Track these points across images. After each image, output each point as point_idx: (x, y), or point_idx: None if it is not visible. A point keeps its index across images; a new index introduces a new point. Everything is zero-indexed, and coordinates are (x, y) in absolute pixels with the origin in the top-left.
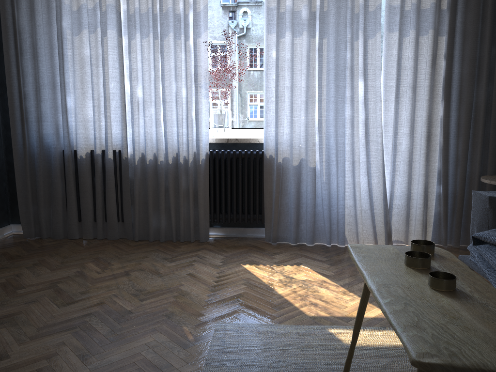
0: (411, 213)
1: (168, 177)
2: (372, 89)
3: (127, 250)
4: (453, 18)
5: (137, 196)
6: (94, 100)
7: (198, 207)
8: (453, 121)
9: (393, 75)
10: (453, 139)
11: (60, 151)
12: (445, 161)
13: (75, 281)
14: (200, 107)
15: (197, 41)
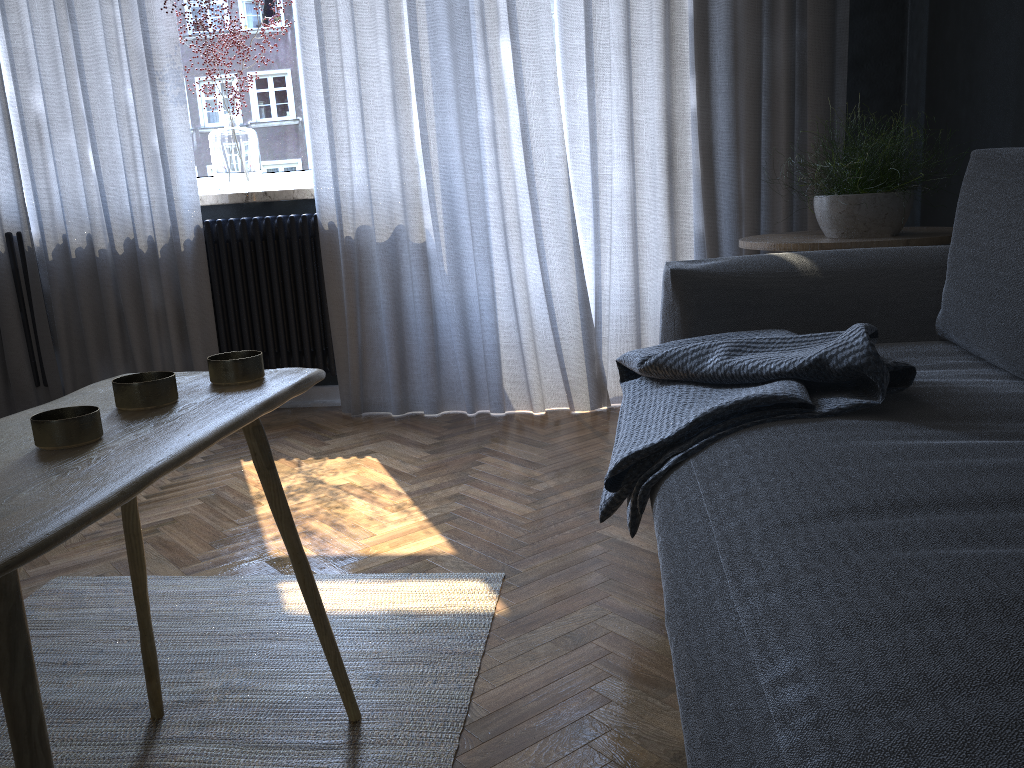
0: (645, 334)
1: (120, 283)
2: (530, 57)
3: None
4: None
5: (63, 329)
6: None
7: (190, 346)
8: (723, 118)
9: (578, 22)
10: (726, 160)
11: None
12: (710, 211)
13: None
14: (167, 126)
15: None
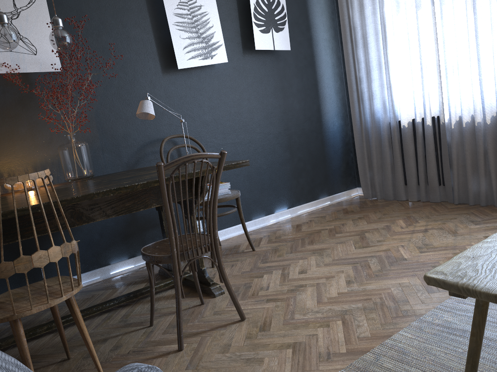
0: None
1: (486, 138)
2: None
3: (441, 212)
4: None
5: (455, 160)
6: (412, 72)
7: None
8: None
9: None
10: None
11: (388, 123)
12: None
13: (379, 232)
14: None
15: None
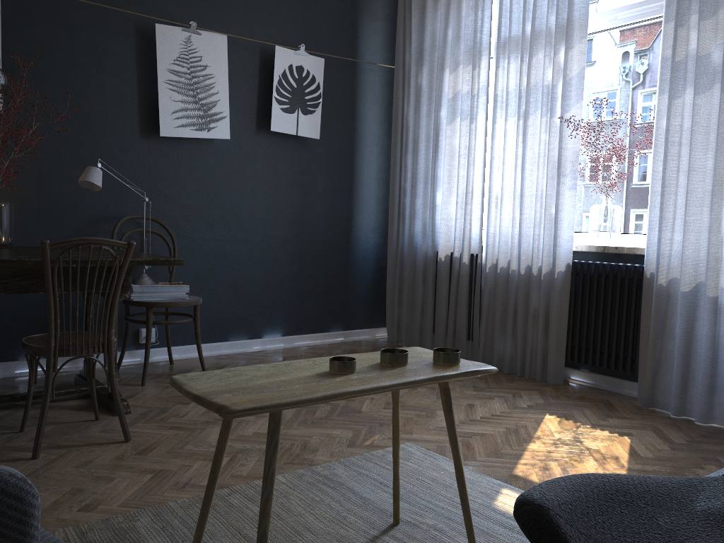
0: None
1: (518, 290)
2: None
3: None
4: None
5: (485, 311)
6: (457, 195)
7: (548, 335)
8: None
9: None
10: None
11: (426, 252)
12: None
13: None
14: (561, 202)
15: (564, 117)
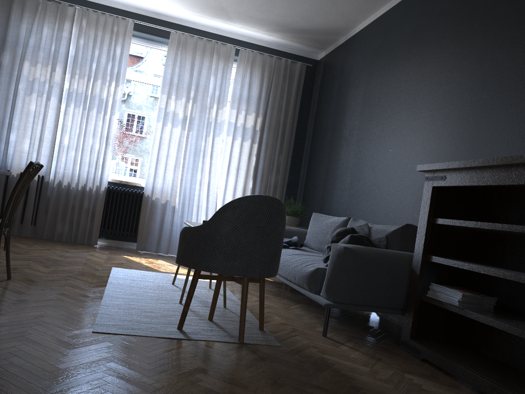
0: None
1: (76, 198)
2: (214, 166)
3: (40, 242)
4: (261, 135)
5: (51, 208)
6: (31, 139)
7: (94, 221)
8: (257, 191)
9: (227, 160)
10: None
11: None
12: None
13: (15, 248)
14: (106, 157)
15: (112, 117)
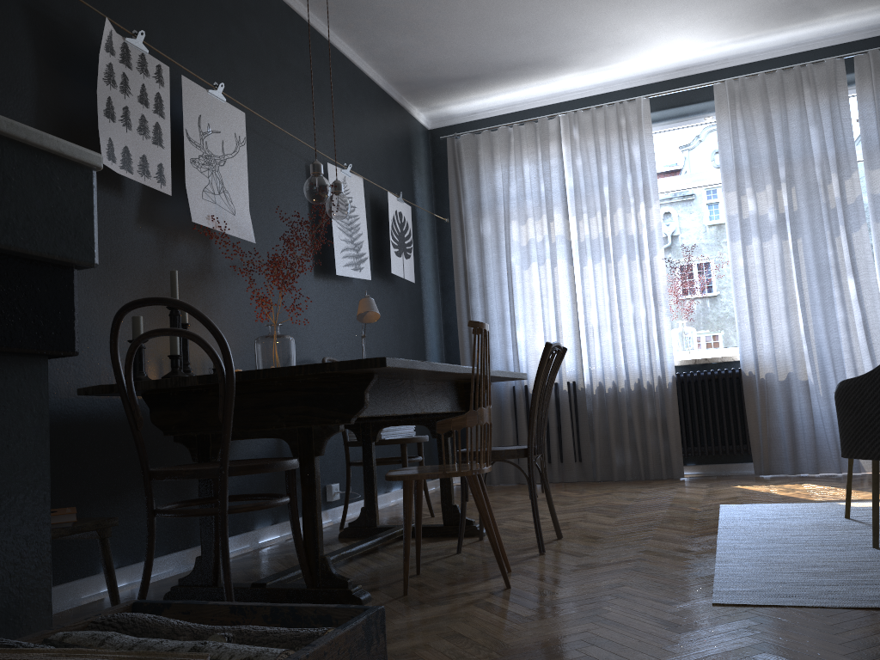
0: None
1: (631, 405)
2: (865, 286)
3: (594, 485)
4: None
5: (597, 429)
6: (545, 331)
7: (669, 437)
8: None
9: None
10: None
11: (510, 388)
12: None
13: (560, 498)
14: (662, 326)
15: (653, 259)
